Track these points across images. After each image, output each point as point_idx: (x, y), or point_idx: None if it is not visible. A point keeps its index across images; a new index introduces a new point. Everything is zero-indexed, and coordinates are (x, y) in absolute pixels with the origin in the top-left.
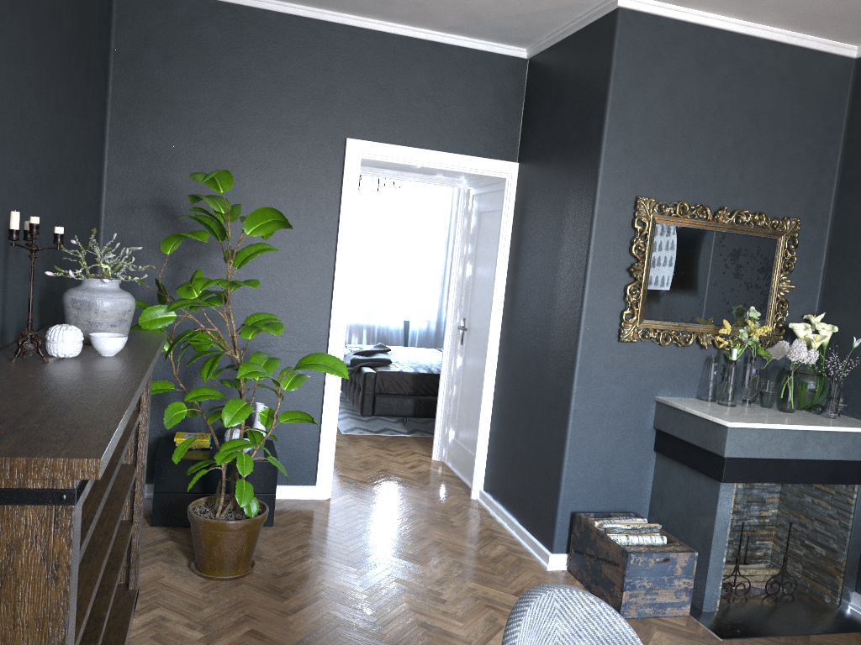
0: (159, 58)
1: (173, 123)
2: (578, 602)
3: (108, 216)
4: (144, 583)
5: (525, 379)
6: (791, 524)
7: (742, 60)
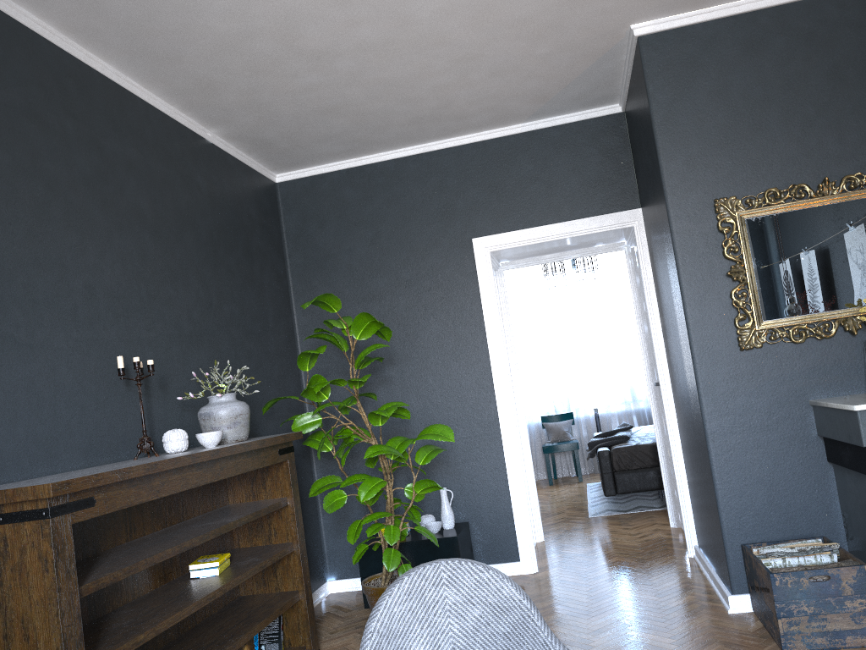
0: (316, 226)
1: (336, 272)
2: (467, 572)
3: None
4: (333, 648)
5: (686, 415)
6: None
7: (797, 28)
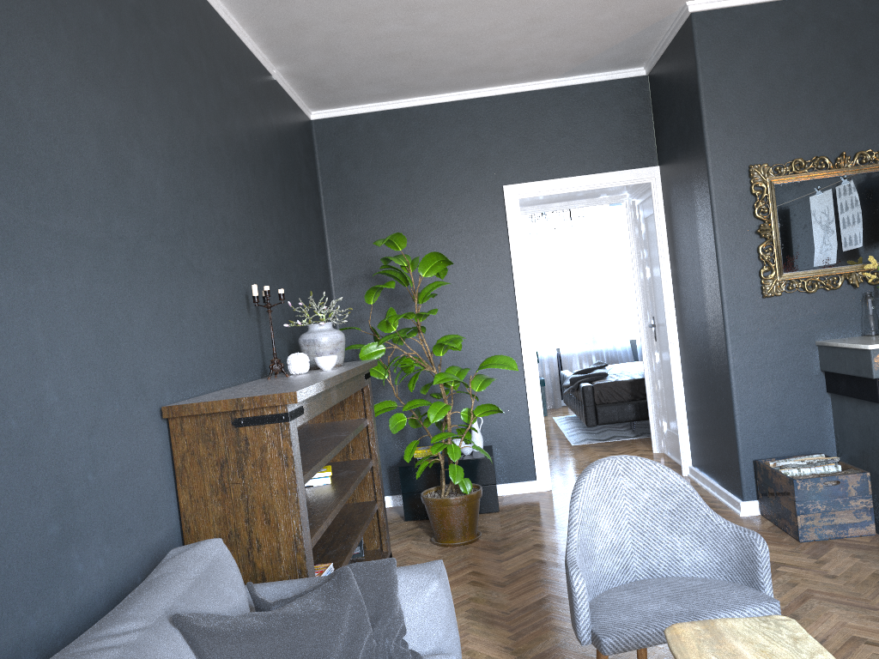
0: (351, 165)
1: (370, 211)
2: (638, 465)
3: (337, 291)
4: (397, 552)
5: (698, 353)
6: None
7: (828, 17)
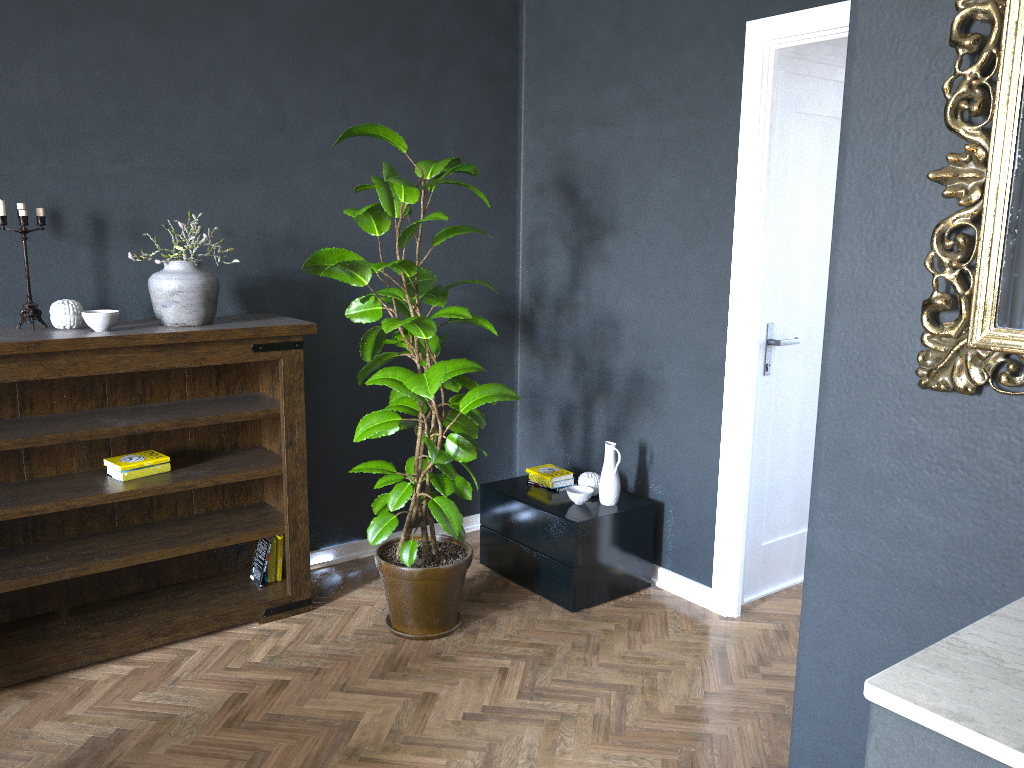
0: None
1: (571, 73)
2: None
3: (526, 202)
4: (349, 602)
5: None
6: None
7: None
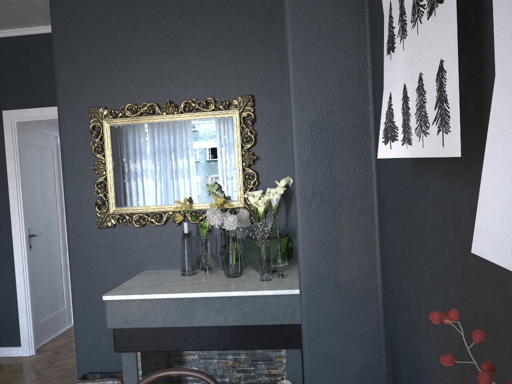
0: None
1: None
2: None
3: None
4: None
5: None
6: None
7: None
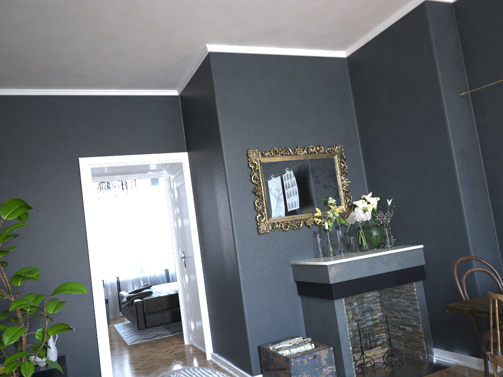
0: None
1: None
2: (200, 375)
3: None
4: None
5: (217, 273)
6: (386, 316)
7: (285, 68)
